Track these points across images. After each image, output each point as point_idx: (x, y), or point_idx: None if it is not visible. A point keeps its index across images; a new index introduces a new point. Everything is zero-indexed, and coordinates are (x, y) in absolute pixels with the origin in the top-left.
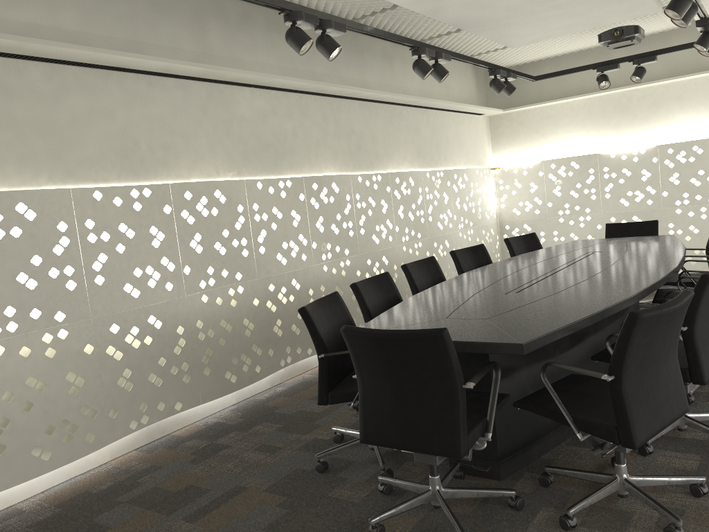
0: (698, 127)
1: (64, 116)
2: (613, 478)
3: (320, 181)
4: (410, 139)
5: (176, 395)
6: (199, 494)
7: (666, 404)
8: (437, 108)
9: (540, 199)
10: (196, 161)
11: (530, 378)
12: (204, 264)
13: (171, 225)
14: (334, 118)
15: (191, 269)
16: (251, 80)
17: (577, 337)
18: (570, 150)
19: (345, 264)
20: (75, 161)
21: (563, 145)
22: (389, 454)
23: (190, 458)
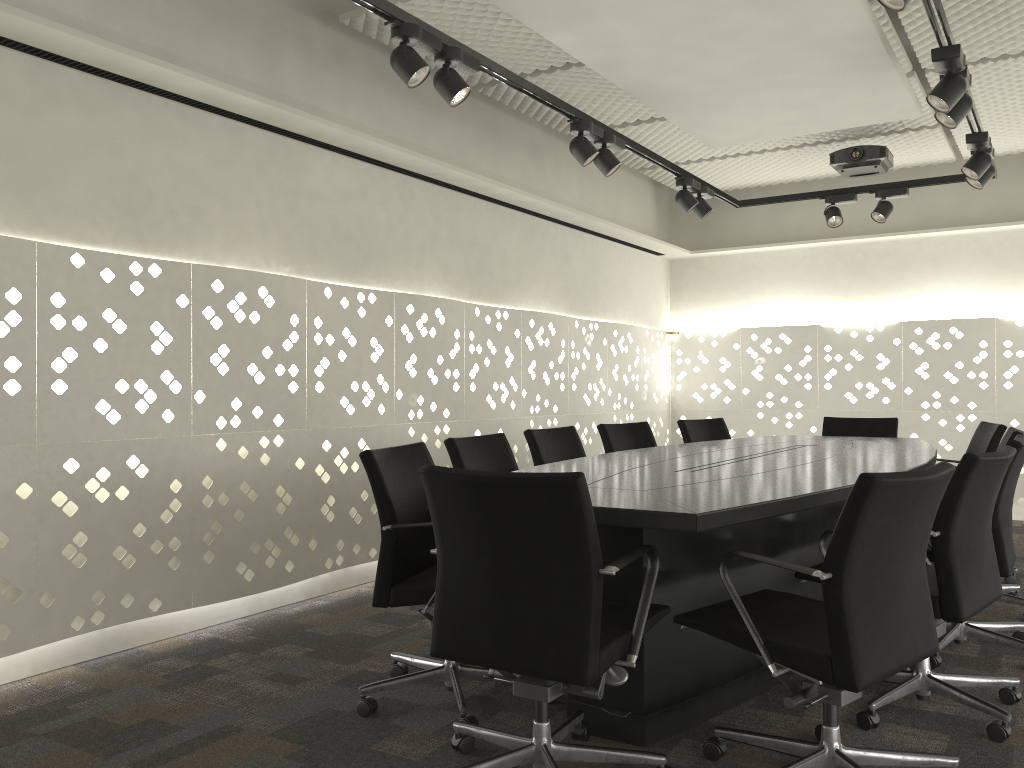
0: (958, 303)
1: (45, 136)
2: (818, 749)
3: (419, 302)
4: (556, 270)
5: (154, 586)
6: (164, 733)
7: (906, 631)
8: (599, 233)
9: (733, 382)
10: (237, 240)
11: (702, 593)
12: (228, 393)
13: (185, 325)
14: (450, 220)
15: (206, 397)
16: (335, 137)
17: (776, 545)
18: (779, 318)
19: (441, 432)
20: (50, 205)
21: (771, 310)
22: (475, 700)
23: (159, 683)
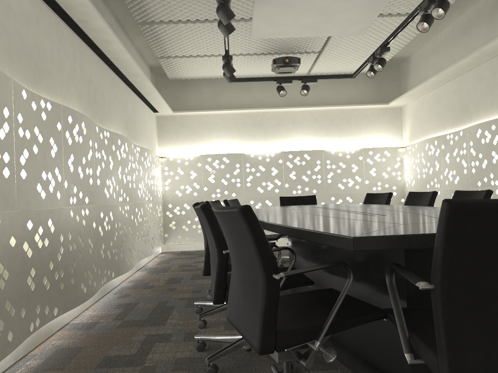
0: (304, 143)
1: None
2: None
3: (75, 115)
4: (122, 110)
5: None
6: None
7: None
8: (139, 92)
9: (198, 184)
10: None
11: None
12: None
13: None
14: (80, 61)
15: None
16: None
17: None
18: (220, 149)
19: (85, 213)
20: None
21: (215, 145)
22: None
23: None
